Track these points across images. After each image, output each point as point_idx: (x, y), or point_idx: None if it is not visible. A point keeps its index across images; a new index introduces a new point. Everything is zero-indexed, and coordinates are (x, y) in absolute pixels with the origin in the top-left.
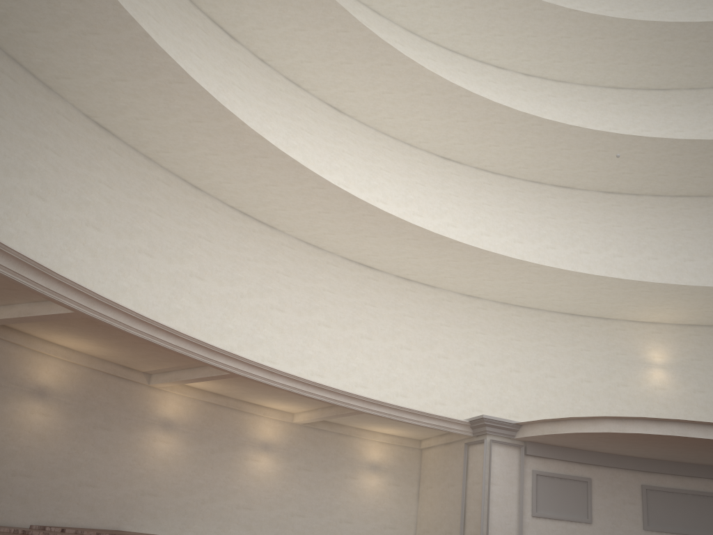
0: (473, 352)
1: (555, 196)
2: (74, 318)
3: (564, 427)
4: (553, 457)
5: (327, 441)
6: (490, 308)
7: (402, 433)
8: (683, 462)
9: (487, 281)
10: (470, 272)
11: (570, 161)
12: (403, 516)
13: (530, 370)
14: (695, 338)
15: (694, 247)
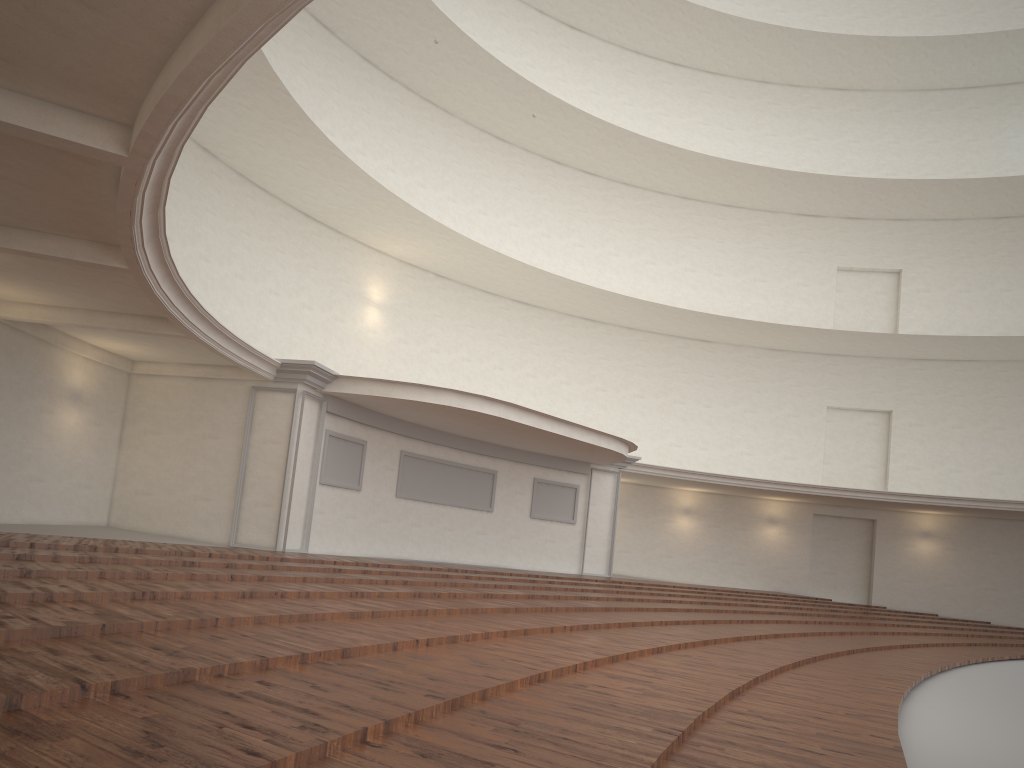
0: (200, 239)
1: (314, 35)
2: (88, 155)
3: (401, 391)
4: (345, 416)
5: (24, 351)
6: (225, 178)
7: (128, 351)
8: (435, 430)
9: (256, 146)
10: (249, 128)
11: (361, 3)
12: (101, 470)
13: (255, 281)
14: (411, 281)
15: (429, 172)
